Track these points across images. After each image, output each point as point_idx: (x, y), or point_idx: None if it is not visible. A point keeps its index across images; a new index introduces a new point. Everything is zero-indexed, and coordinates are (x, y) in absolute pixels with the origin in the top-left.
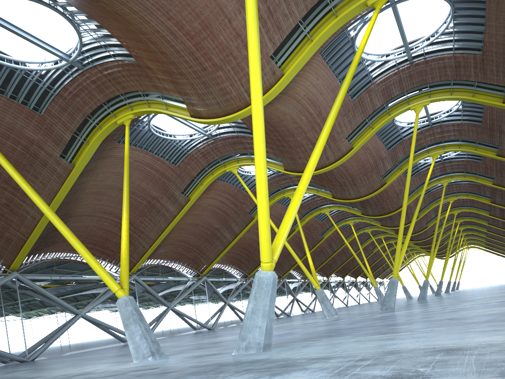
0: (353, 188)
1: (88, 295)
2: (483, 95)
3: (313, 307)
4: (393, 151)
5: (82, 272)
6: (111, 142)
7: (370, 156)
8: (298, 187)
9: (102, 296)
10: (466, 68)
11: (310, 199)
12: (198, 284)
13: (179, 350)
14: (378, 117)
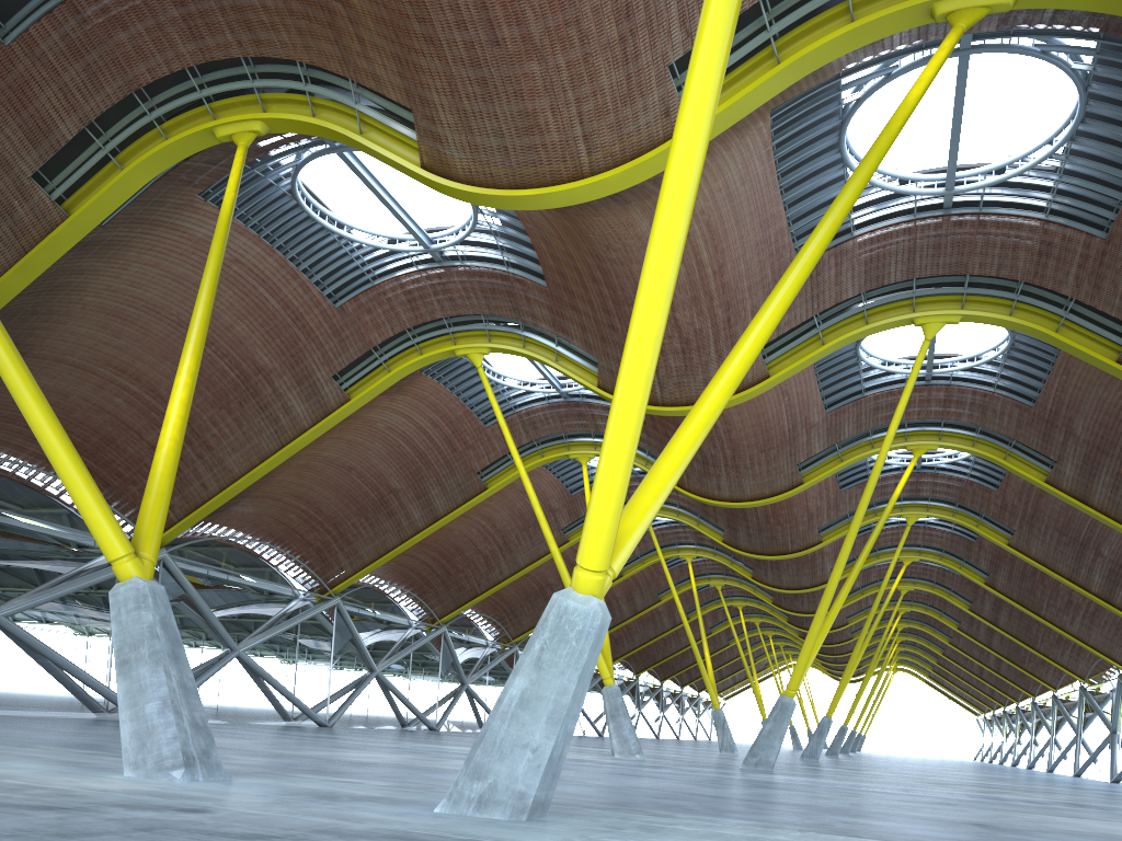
0: (730, 476)
1: (25, 571)
2: (1077, 334)
3: None
4: (837, 415)
5: (23, 507)
6: (184, 187)
7: (787, 413)
8: (706, 393)
9: (64, 582)
10: (1061, 262)
11: None
12: (319, 611)
13: (260, 765)
14: (842, 321)
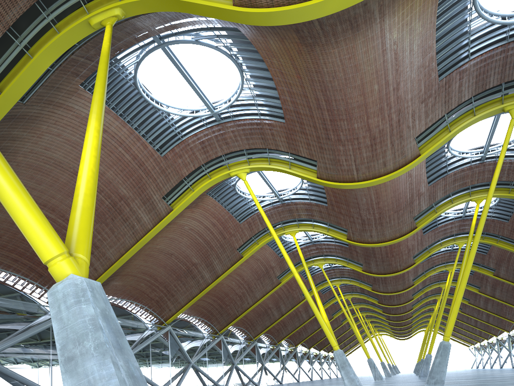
0: (377, 229)
1: None
2: None
3: (281, 378)
4: (434, 187)
5: None
6: (72, 78)
7: (409, 188)
8: None
9: (21, 334)
10: None
11: (305, 247)
12: (161, 334)
13: None
14: (460, 116)
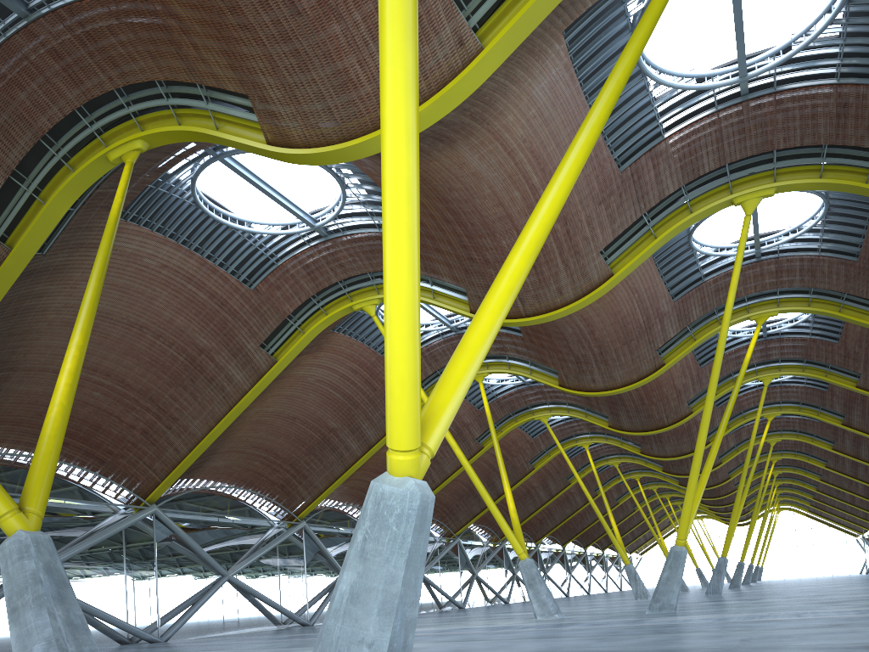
0: (601, 369)
1: None
2: None
3: (508, 594)
4: (683, 302)
5: None
6: (104, 212)
7: (639, 307)
8: (507, 260)
9: (79, 543)
10: (859, 118)
11: (516, 391)
12: (290, 534)
13: None
14: (669, 215)
